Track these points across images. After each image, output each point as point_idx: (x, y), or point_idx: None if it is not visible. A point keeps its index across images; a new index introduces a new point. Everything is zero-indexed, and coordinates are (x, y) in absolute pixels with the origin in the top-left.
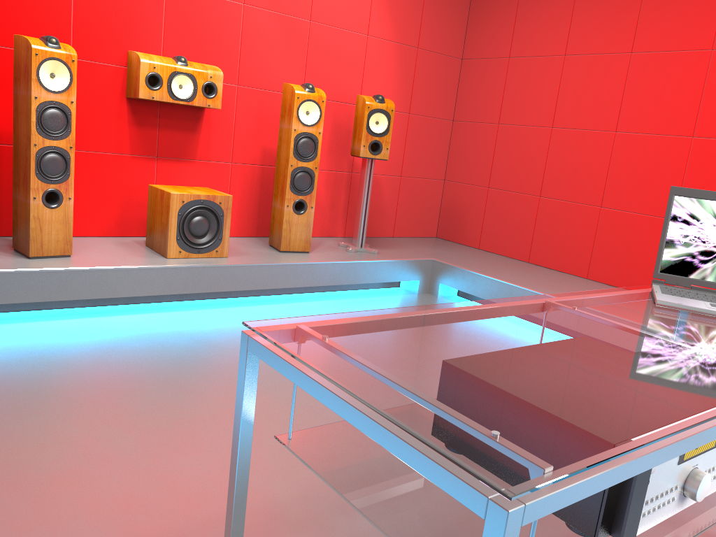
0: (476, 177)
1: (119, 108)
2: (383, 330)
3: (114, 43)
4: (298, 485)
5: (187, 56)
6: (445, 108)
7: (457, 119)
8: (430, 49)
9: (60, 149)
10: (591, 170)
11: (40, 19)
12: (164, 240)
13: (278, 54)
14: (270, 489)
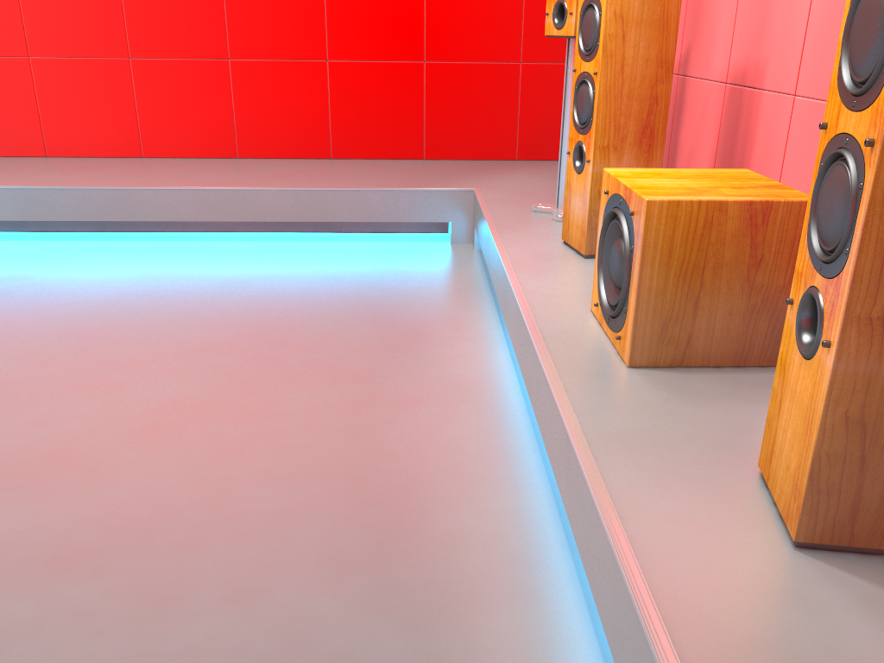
0: None
1: None
2: None
3: None
4: None
5: None
6: None
7: None
8: None
9: (589, 76)
10: None
11: None
12: None
13: None
14: None
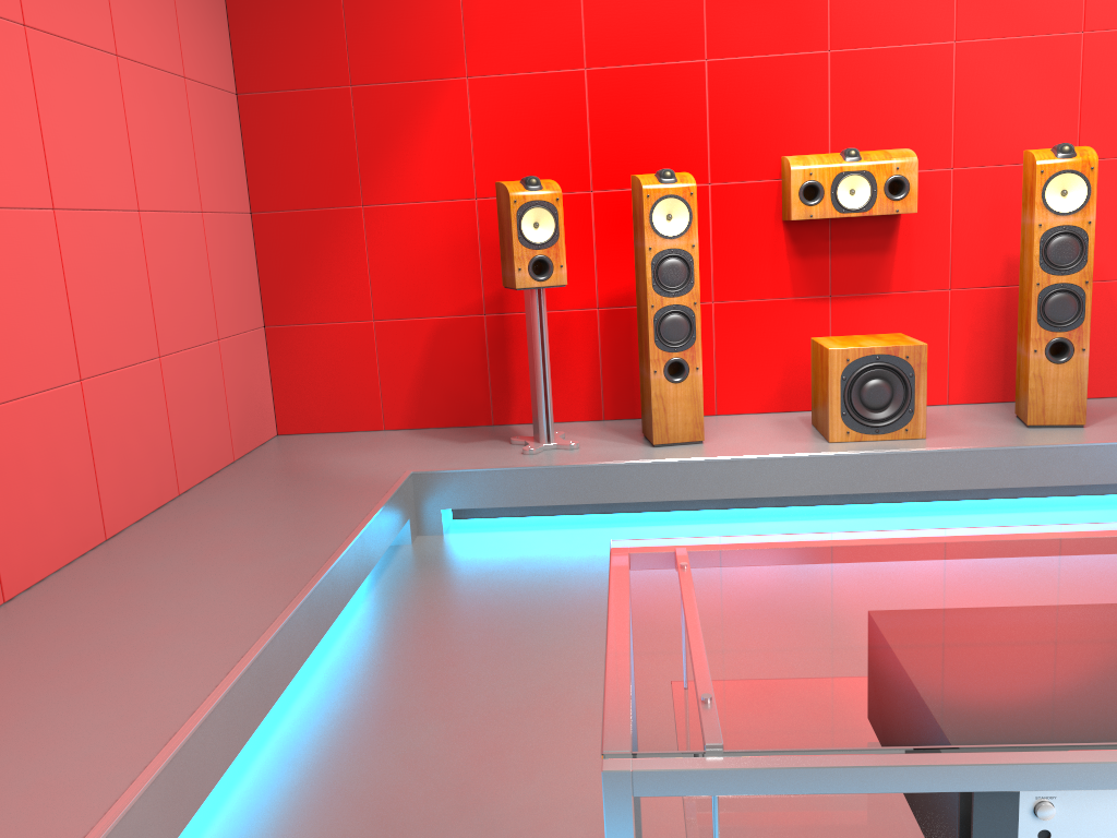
0: None
1: (774, 237)
2: (774, 561)
3: (762, 152)
4: None
5: (867, 143)
6: None
7: None
8: None
9: (682, 307)
10: None
11: (670, 144)
12: (825, 417)
13: (1024, 103)
14: None
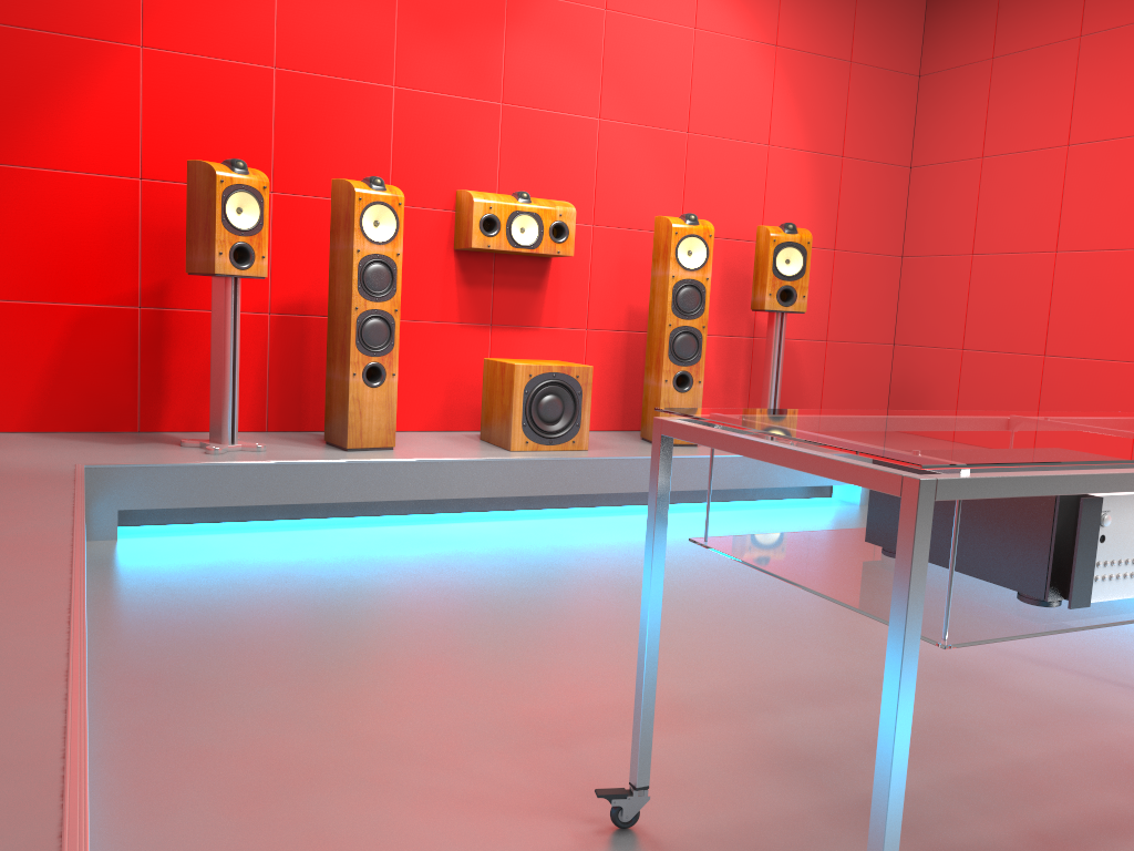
0: (943, 336)
1: (446, 264)
2: (804, 416)
3: (439, 182)
4: (705, 684)
5: (529, 191)
6: (888, 239)
7: (908, 253)
8: (861, 158)
9: (383, 312)
10: (1123, 308)
11: (355, 160)
12: (506, 428)
13: (646, 181)
14: (671, 685)
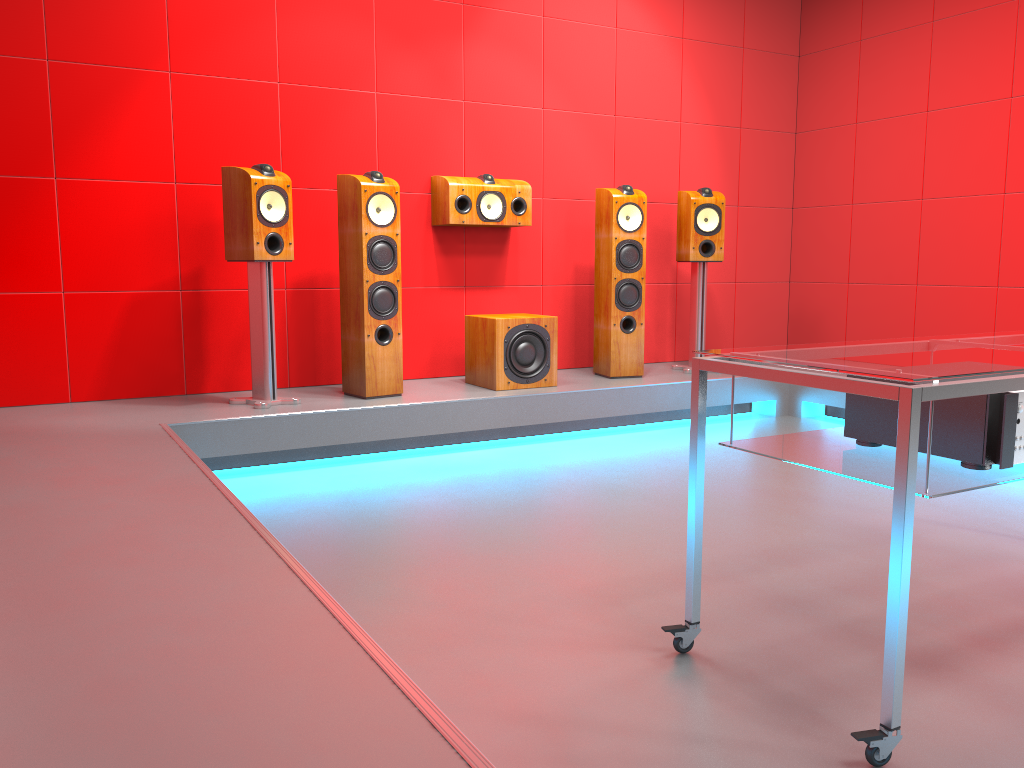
0: (831, 273)
1: (425, 238)
2: (797, 350)
3: (417, 170)
4: (703, 556)
5: (489, 173)
6: (780, 195)
7: (798, 205)
8: (755, 128)
9: (388, 283)
10: (979, 243)
11: (348, 156)
12: (491, 372)
13: (583, 158)
14: (678, 559)
